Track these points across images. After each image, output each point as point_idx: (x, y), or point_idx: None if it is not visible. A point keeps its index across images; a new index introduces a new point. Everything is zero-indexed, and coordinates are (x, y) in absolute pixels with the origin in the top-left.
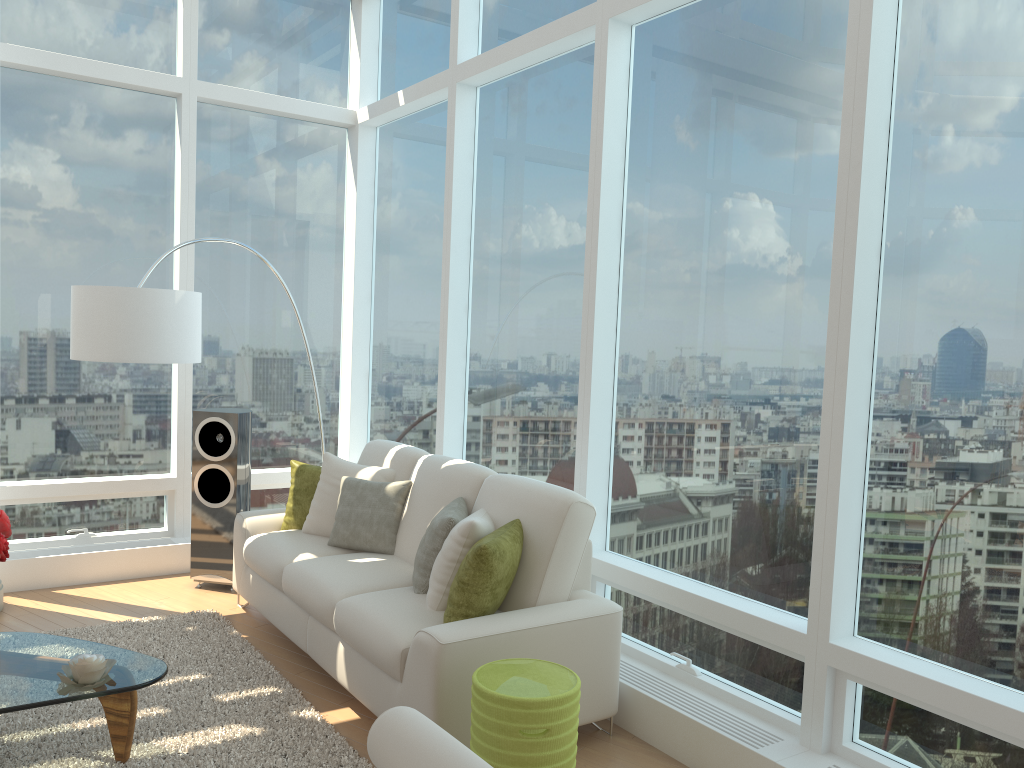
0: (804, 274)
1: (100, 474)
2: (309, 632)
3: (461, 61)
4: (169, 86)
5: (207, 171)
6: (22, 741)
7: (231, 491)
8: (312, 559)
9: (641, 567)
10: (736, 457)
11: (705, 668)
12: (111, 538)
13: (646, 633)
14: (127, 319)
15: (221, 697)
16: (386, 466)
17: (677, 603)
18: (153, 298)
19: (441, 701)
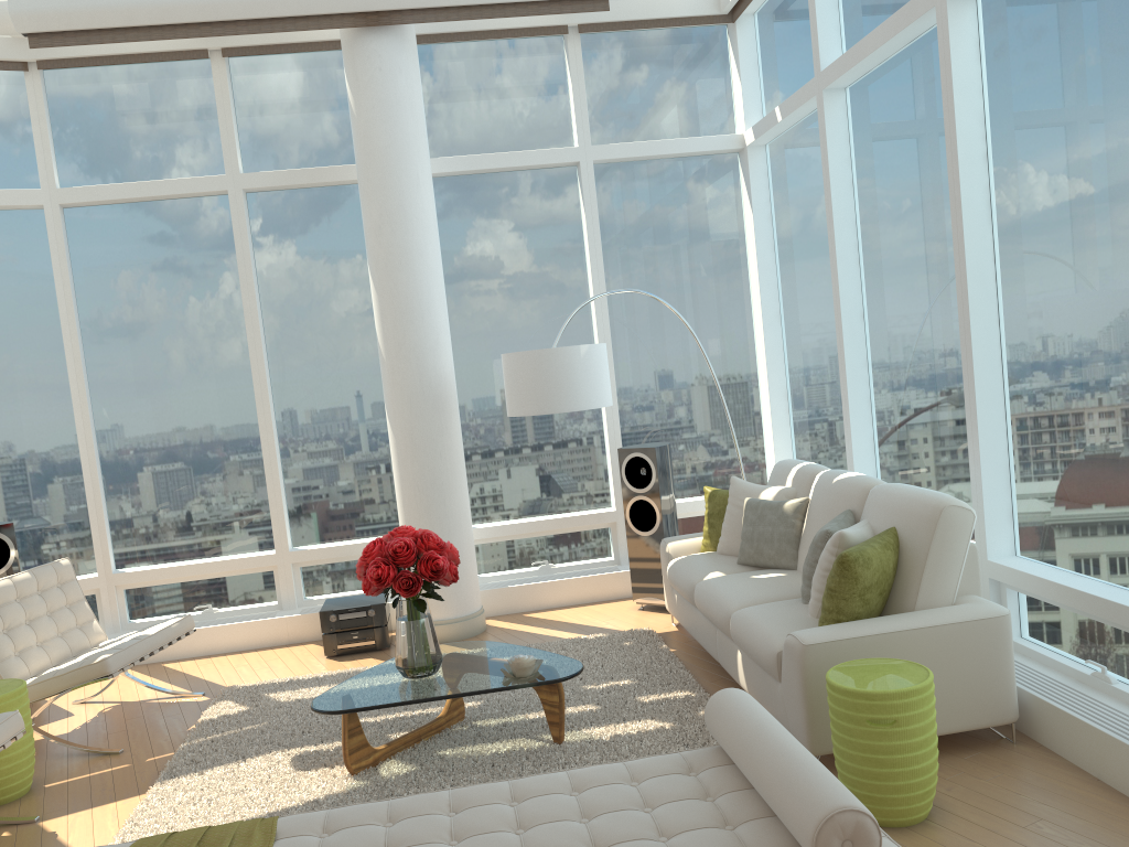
0: None
1: (552, 512)
2: (717, 643)
3: (825, 66)
4: (568, 158)
5: (610, 226)
6: (489, 726)
7: (657, 519)
8: (719, 577)
9: (1047, 571)
10: (1128, 444)
11: (1122, 676)
12: (567, 568)
13: (1062, 641)
14: (543, 377)
15: (642, 698)
16: (788, 485)
17: (1079, 606)
18: (562, 355)
19: (810, 698)
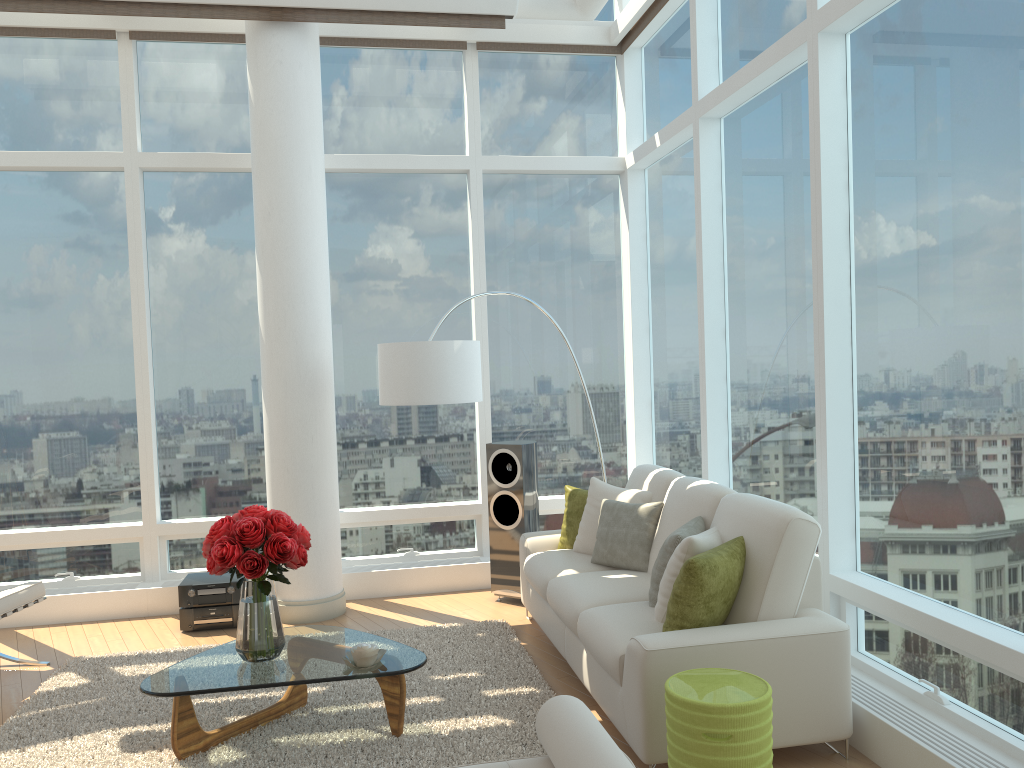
0: (1023, 267)
1: (421, 501)
2: (565, 640)
3: (702, 97)
4: (458, 165)
5: (495, 232)
6: (330, 713)
7: (519, 514)
8: (572, 574)
9: (886, 588)
10: (970, 469)
11: (954, 697)
12: (431, 556)
13: (897, 658)
14: (416, 368)
15: (487, 692)
16: (645, 489)
17: (916, 625)
18: (435, 349)
19: (649, 704)
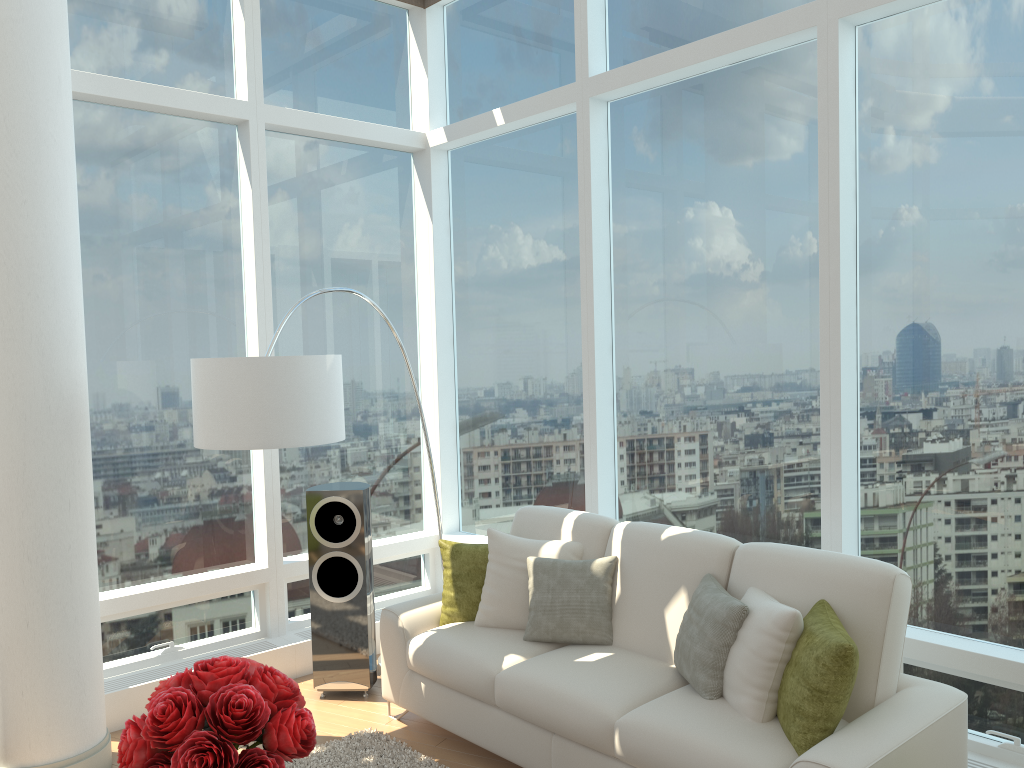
0: None
1: (181, 574)
2: (556, 755)
3: (592, 73)
4: (235, 112)
5: (274, 208)
6: None
7: (359, 581)
8: (528, 663)
9: (927, 634)
10: None
11: None
12: (200, 649)
13: None
14: (278, 395)
15: None
16: (566, 539)
17: (1006, 677)
18: (305, 367)
19: None
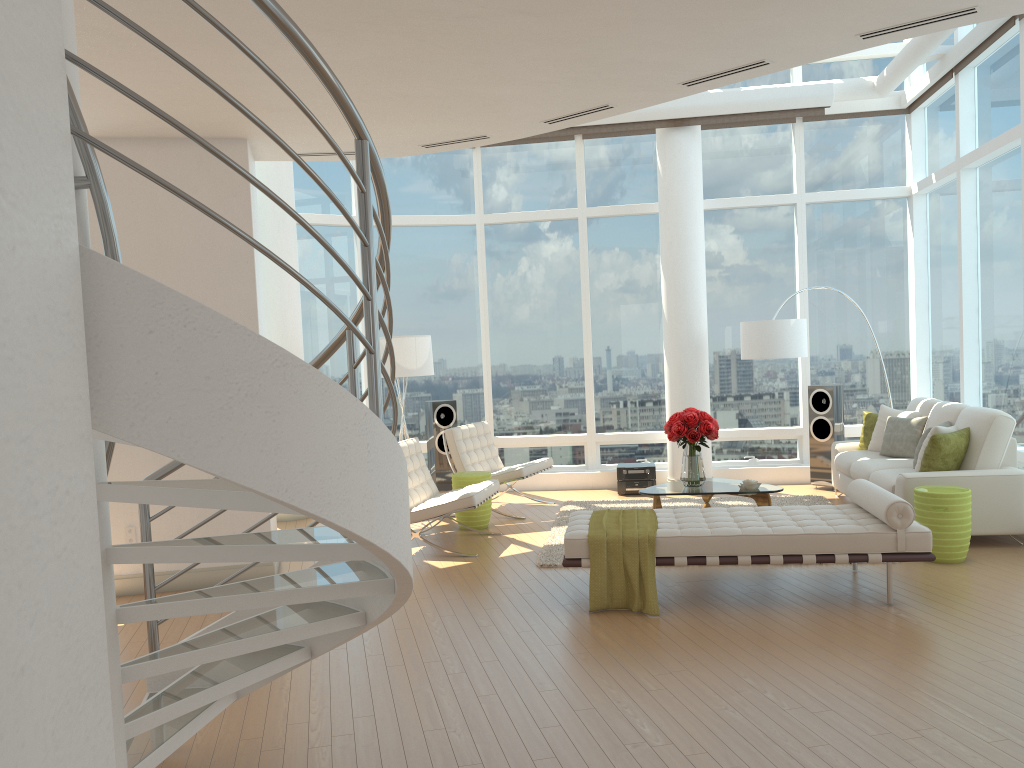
0: None
1: (760, 426)
2: None
3: (962, 155)
4: (788, 200)
5: (813, 244)
6: None
7: (830, 431)
8: (866, 459)
9: None
10: None
11: None
12: (767, 462)
13: None
14: (766, 336)
15: None
16: (916, 410)
17: None
18: (779, 324)
19: None
